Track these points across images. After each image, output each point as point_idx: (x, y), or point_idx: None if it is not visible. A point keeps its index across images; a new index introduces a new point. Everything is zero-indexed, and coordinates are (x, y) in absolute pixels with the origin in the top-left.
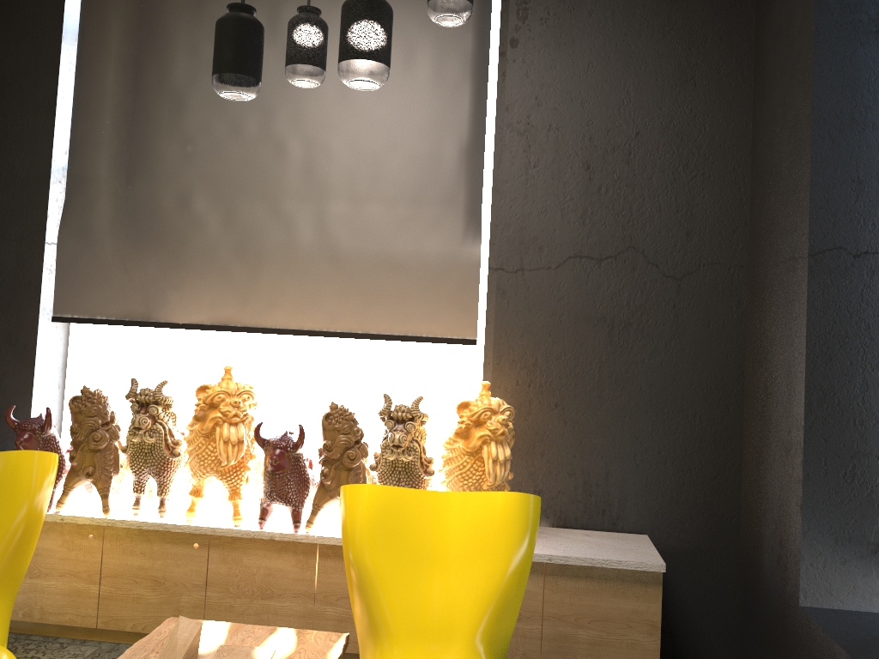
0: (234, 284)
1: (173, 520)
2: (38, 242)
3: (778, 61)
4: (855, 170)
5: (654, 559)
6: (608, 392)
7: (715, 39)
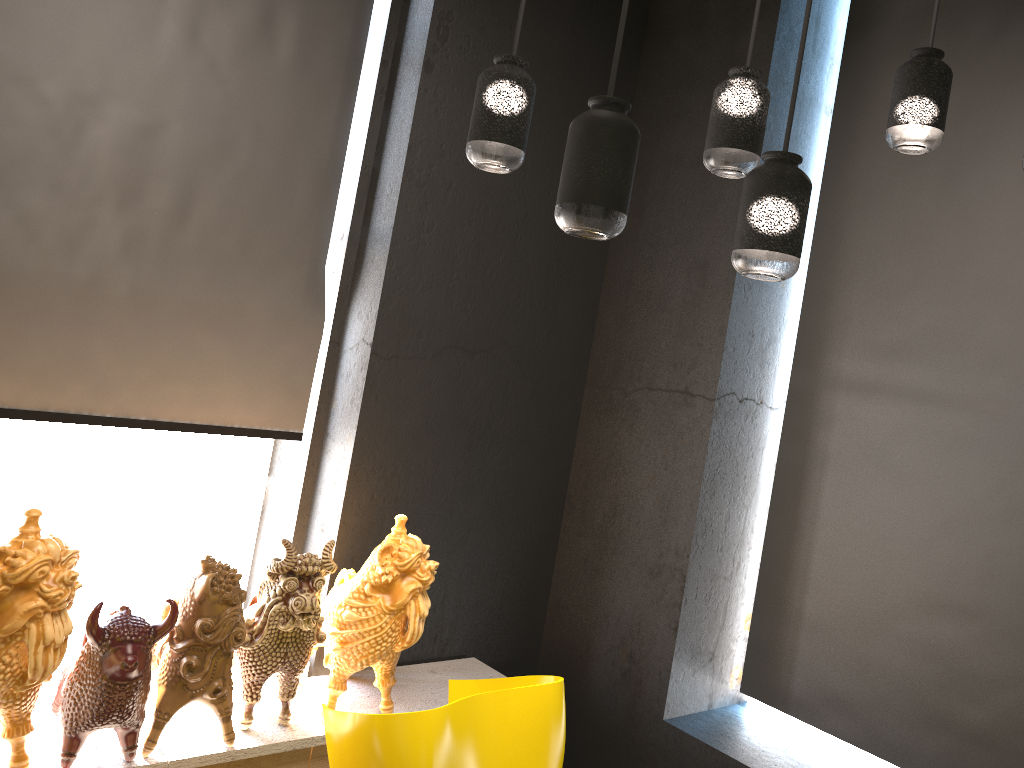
0: None
1: None
2: None
3: (675, 187)
4: (751, 324)
5: None
6: (459, 504)
7: None
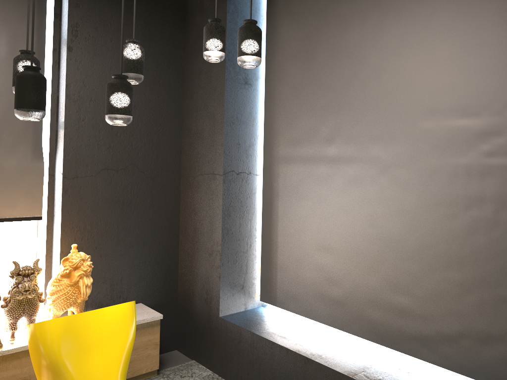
0: None
1: None
2: None
3: (201, 84)
4: (237, 139)
5: (156, 314)
6: (122, 237)
7: (168, 64)
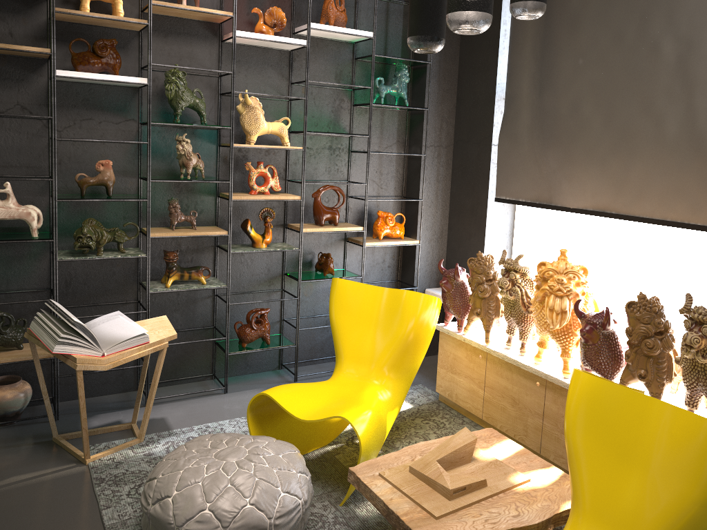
0: (610, 177)
1: (525, 360)
2: (487, 144)
3: None
4: None
5: None
6: None
7: None
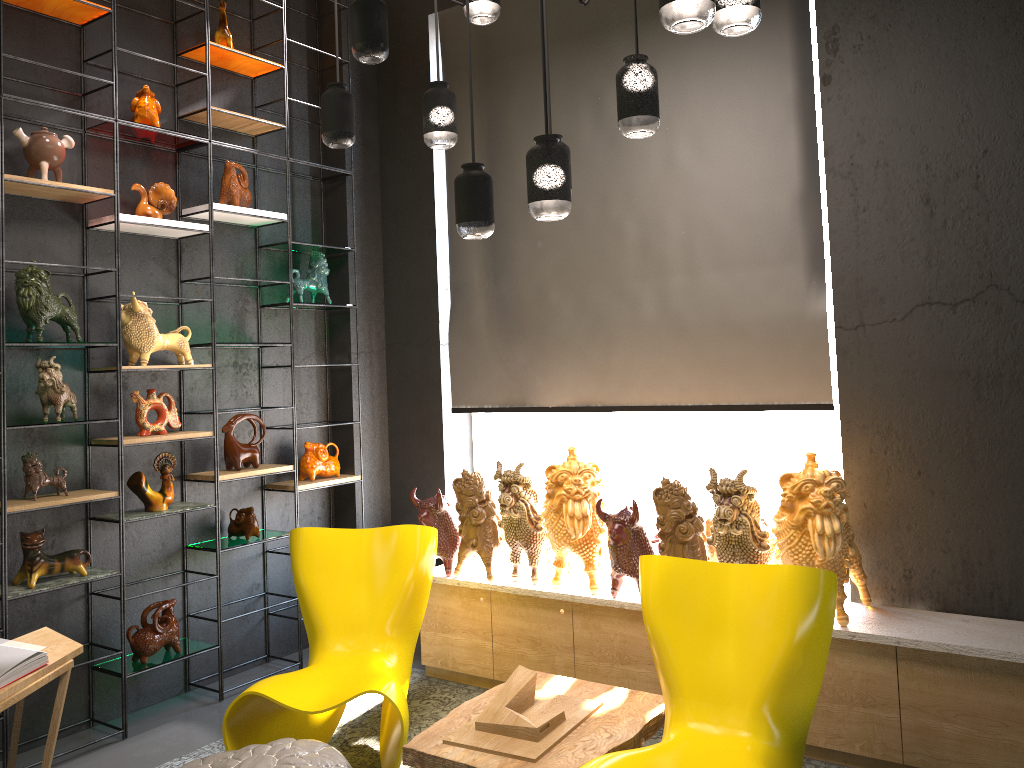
0: (590, 366)
1: (542, 587)
2: (434, 344)
3: None
4: None
5: None
6: (981, 456)
7: None
